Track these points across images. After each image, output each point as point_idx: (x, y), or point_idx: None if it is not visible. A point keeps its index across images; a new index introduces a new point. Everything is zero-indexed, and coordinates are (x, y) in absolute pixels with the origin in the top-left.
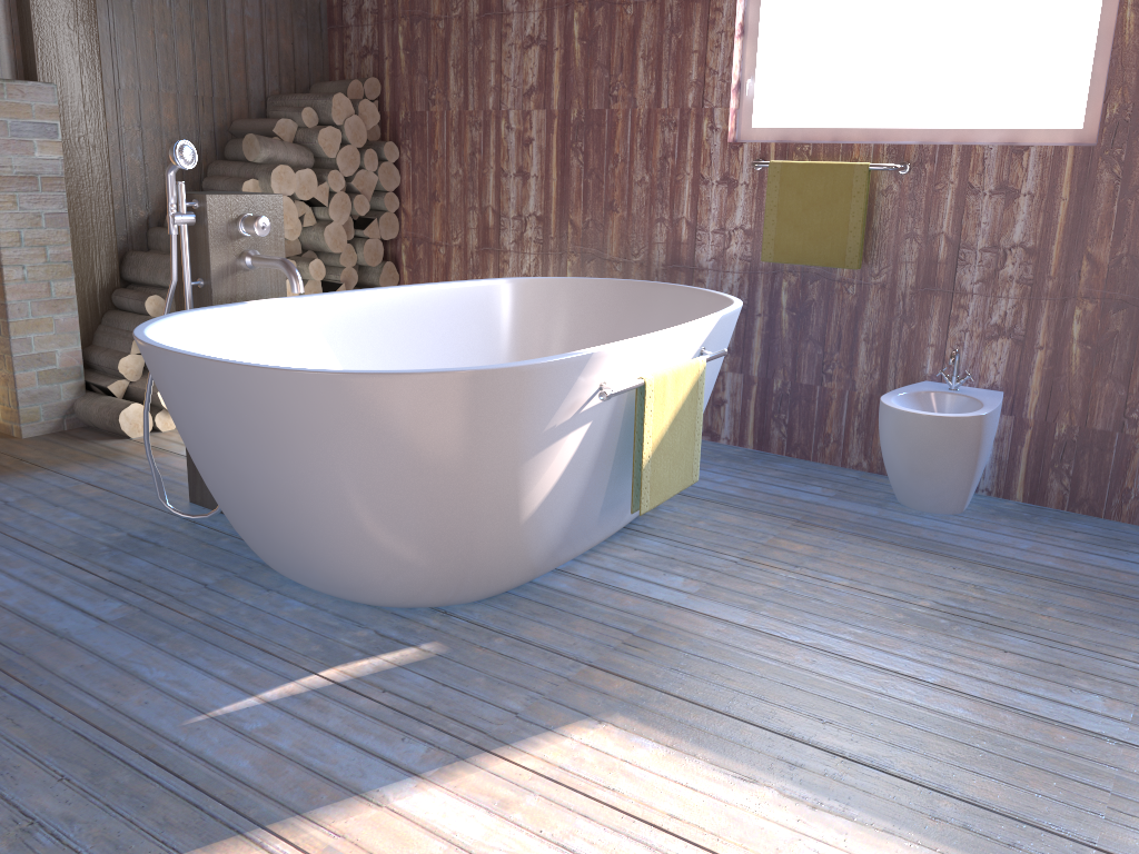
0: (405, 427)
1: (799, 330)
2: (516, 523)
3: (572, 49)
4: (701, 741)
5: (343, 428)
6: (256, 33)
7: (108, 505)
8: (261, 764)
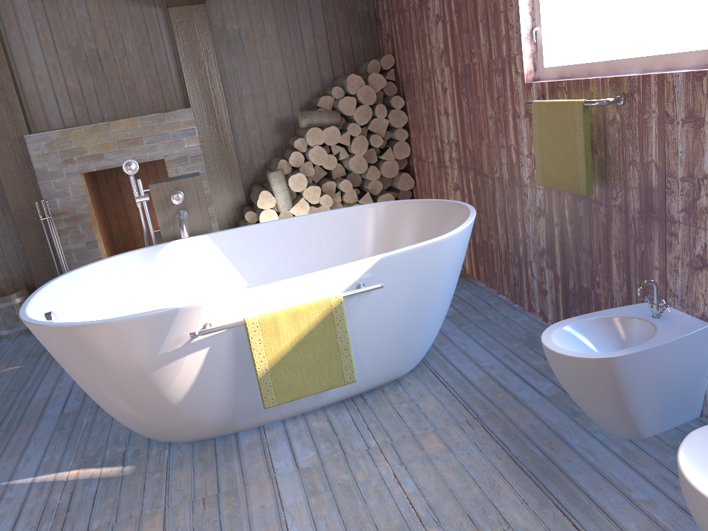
0: (65, 352)
1: (577, 241)
2: (169, 405)
3: (452, 21)
4: None
5: (48, 348)
6: (324, 43)
7: None
8: None
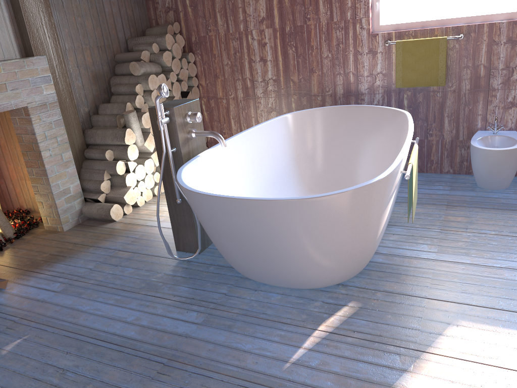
0: (346, 213)
1: (414, 116)
2: (375, 240)
3: None
4: (505, 325)
5: (319, 220)
6: (116, 9)
7: (140, 260)
8: (336, 382)
